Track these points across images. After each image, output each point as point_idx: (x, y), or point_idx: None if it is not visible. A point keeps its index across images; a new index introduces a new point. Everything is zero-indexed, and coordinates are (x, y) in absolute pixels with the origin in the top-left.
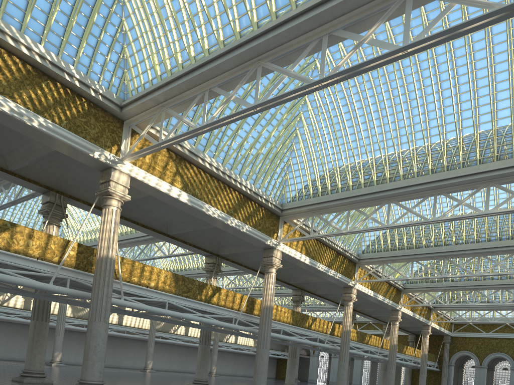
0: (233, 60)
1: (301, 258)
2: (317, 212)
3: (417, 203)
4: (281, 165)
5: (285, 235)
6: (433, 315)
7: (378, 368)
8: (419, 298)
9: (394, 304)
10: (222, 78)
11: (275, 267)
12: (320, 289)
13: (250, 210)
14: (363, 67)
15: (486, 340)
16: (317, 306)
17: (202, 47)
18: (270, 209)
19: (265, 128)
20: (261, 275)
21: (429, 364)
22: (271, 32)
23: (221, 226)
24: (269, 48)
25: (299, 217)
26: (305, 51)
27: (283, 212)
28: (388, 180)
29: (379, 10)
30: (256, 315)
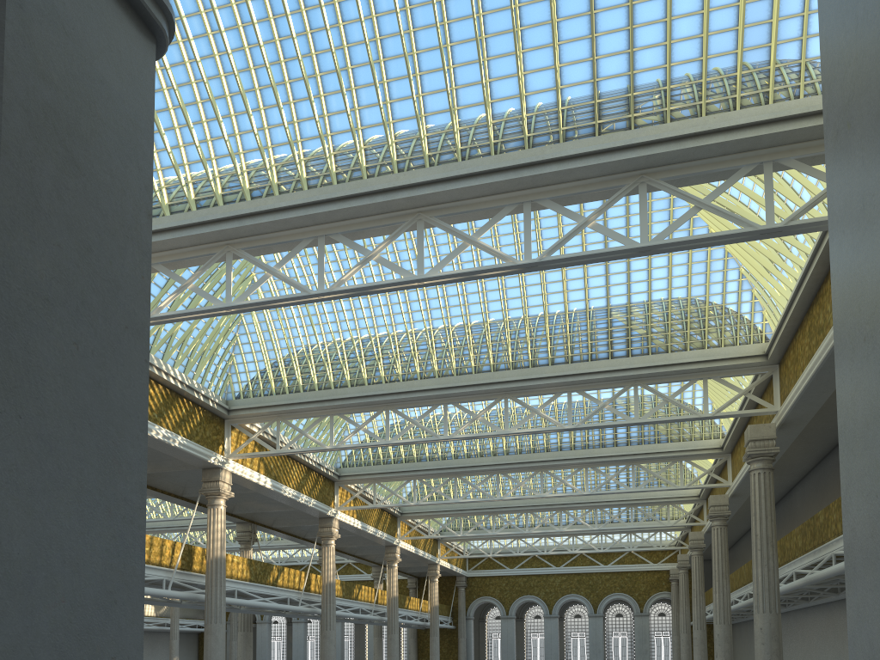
0: (190, 239)
1: (261, 481)
2: (285, 417)
3: (423, 414)
4: (225, 343)
5: (235, 447)
6: (441, 548)
7: (368, 632)
8: (422, 525)
9: (390, 537)
10: (170, 255)
11: (225, 497)
12: (281, 519)
13: (182, 412)
14: (374, 288)
15: (512, 579)
16: (266, 541)
17: None
18: (212, 410)
19: None
20: (189, 504)
21: (441, 619)
22: (249, 218)
23: None
24: (244, 235)
25: (257, 421)
26: (296, 249)
27: (232, 414)
28: (383, 380)
29: (386, 225)
30: (197, 571)
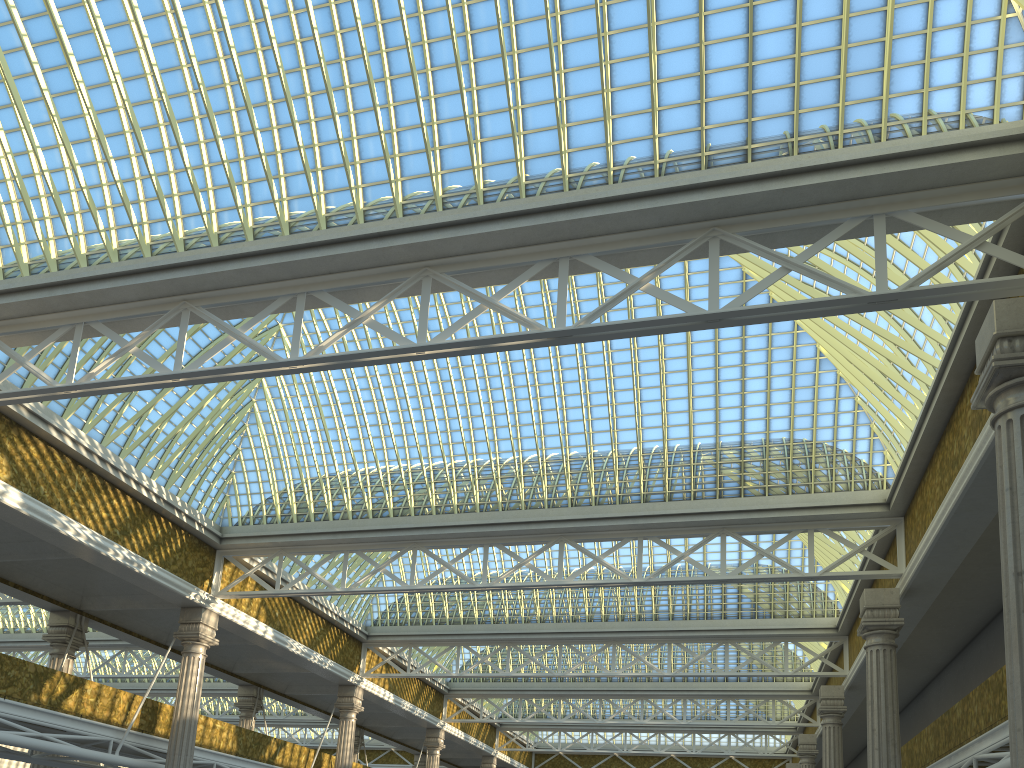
0: (136, 290)
1: (259, 630)
2: (289, 550)
3: (459, 555)
4: (223, 457)
5: (228, 584)
6: (500, 737)
7: None
8: (476, 707)
9: (431, 717)
10: (113, 312)
11: (205, 643)
12: (296, 685)
13: (157, 533)
14: (361, 358)
15: None
16: (291, 716)
17: (74, 250)
18: (199, 535)
19: (193, 392)
20: (175, 656)
21: None
22: (210, 265)
23: (93, 558)
24: (205, 288)
25: (256, 554)
26: (269, 308)
27: (225, 543)
28: (412, 512)
29: (384, 282)
30: (162, 735)
